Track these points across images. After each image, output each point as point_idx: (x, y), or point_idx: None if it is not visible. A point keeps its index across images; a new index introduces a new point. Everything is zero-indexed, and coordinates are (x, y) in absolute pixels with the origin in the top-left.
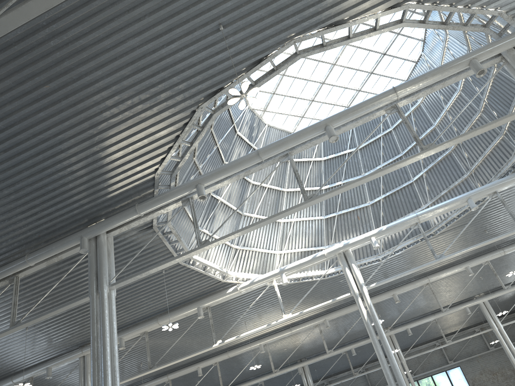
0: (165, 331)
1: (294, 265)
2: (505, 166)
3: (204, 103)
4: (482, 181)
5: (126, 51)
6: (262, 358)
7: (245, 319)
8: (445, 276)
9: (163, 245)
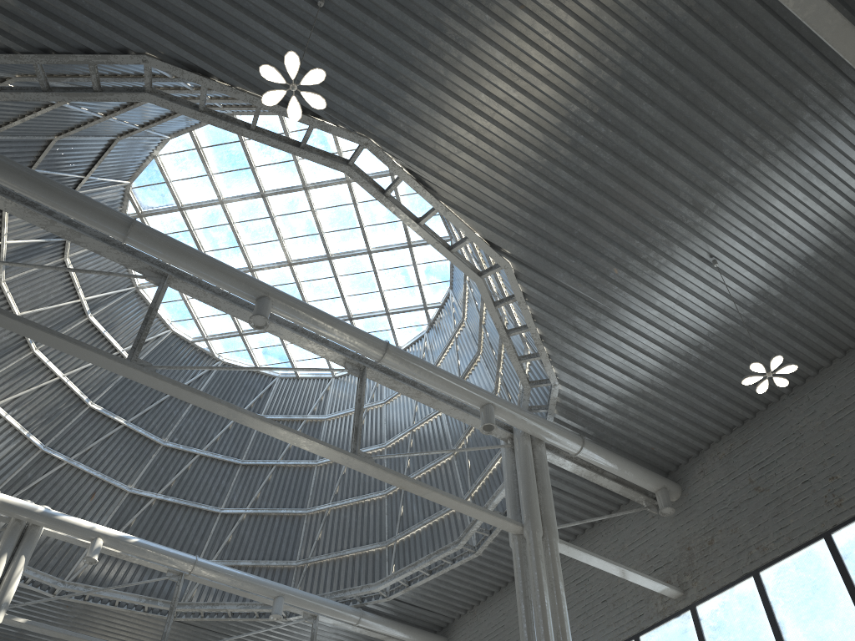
0: None
1: None
2: (356, 589)
3: (158, 60)
4: (307, 588)
5: None
6: None
7: None
8: None
9: None
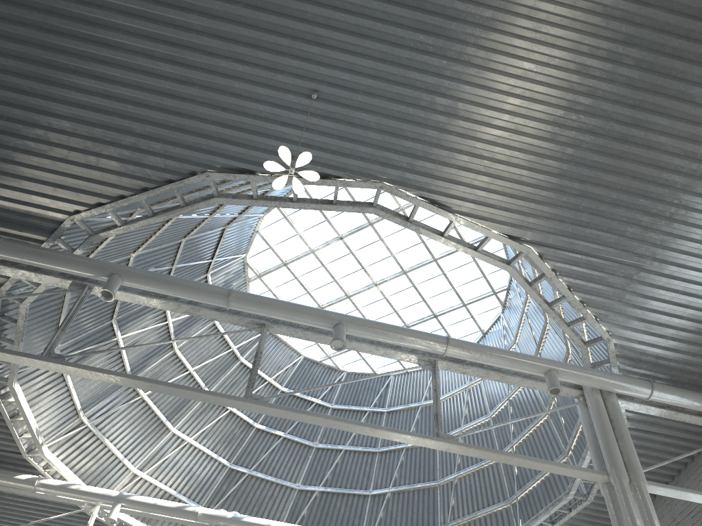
0: None
1: (144, 501)
2: None
3: (216, 172)
4: None
5: (178, 24)
6: None
7: None
8: None
9: None
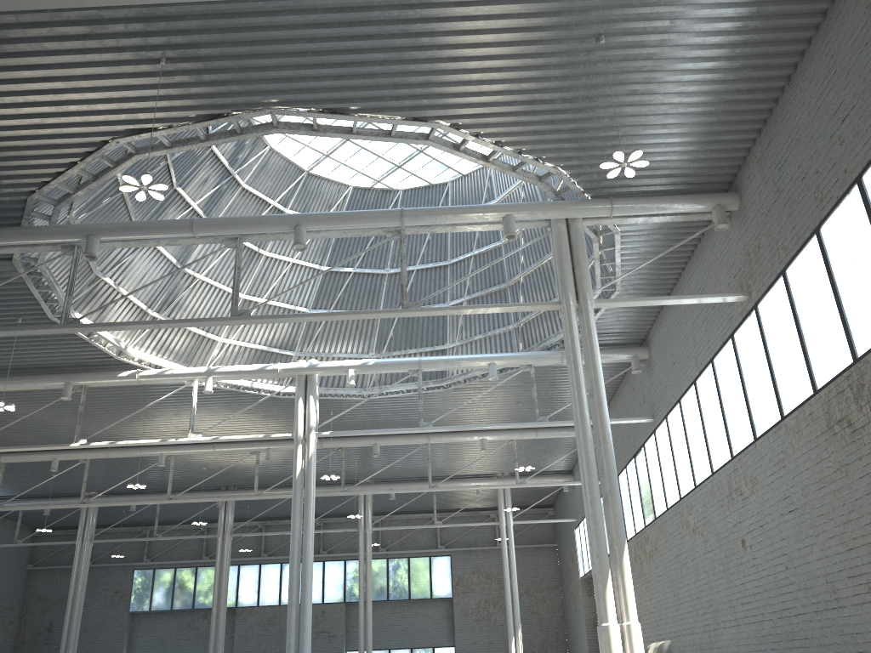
0: (9, 396)
1: (230, 370)
2: (552, 337)
3: (122, 138)
4: (525, 343)
5: (9, 37)
6: (166, 470)
7: (145, 415)
8: (452, 442)
9: (26, 287)
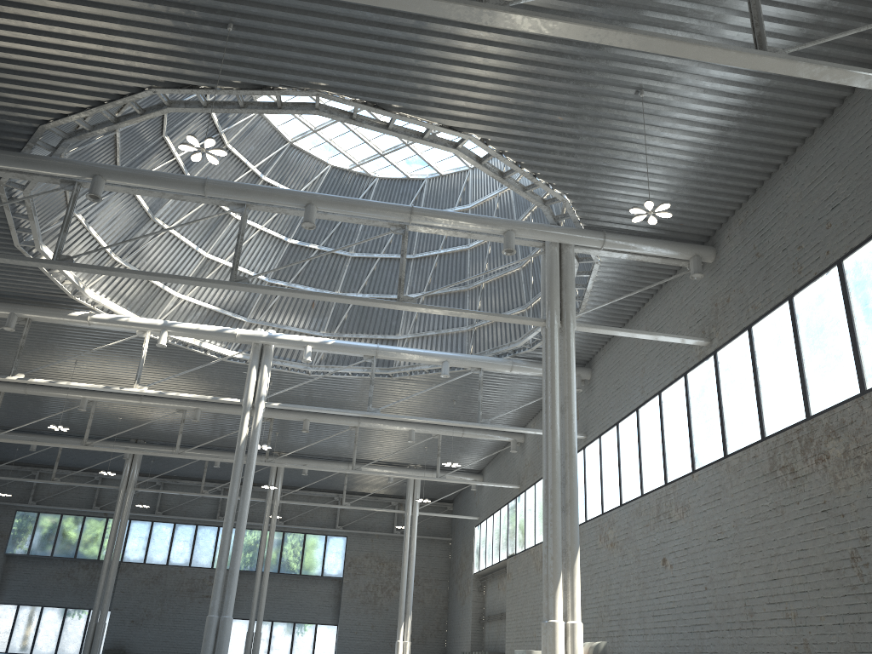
0: None
1: (187, 328)
2: (506, 346)
3: (161, 89)
4: (477, 346)
5: None
6: (79, 415)
7: (78, 357)
8: (381, 428)
9: (2, 211)
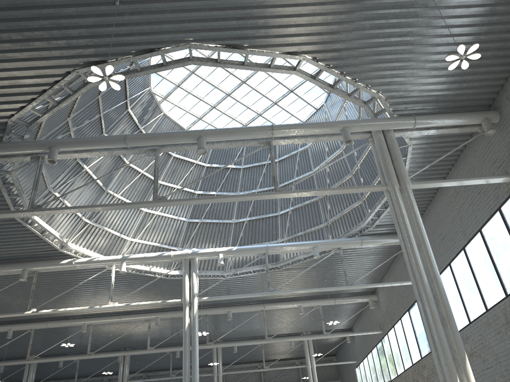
0: None
1: (138, 257)
2: (354, 228)
3: (81, 68)
4: (333, 235)
5: None
6: (85, 337)
7: (75, 295)
8: (280, 308)
9: (1, 194)
